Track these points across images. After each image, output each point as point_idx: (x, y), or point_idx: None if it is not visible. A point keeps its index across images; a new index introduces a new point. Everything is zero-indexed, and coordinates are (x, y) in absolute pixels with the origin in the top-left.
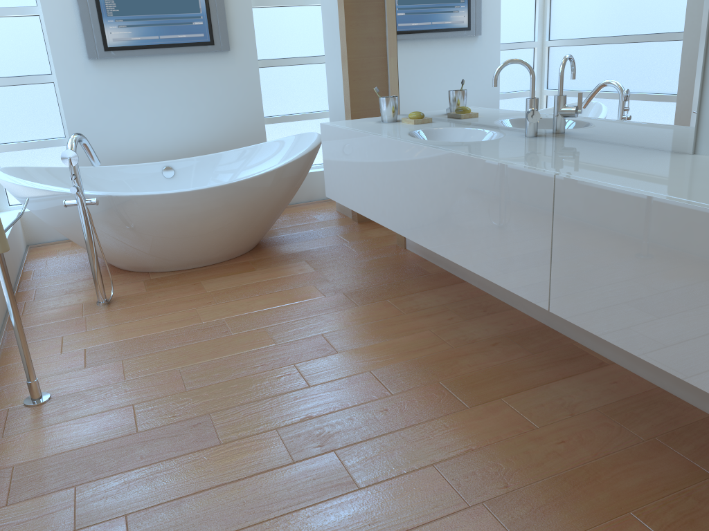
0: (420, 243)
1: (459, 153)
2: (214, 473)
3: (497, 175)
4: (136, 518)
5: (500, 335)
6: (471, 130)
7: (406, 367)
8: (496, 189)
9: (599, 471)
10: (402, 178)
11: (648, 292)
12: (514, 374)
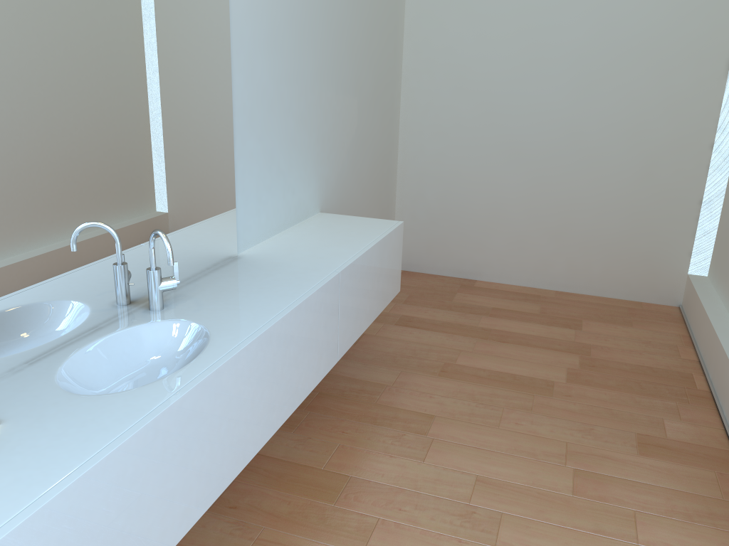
0: (248, 459)
1: (285, 312)
2: (563, 537)
3: (314, 302)
4: (630, 537)
5: (209, 512)
6: (73, 359)
7: (330, 535)
8: (313, 313)
9: (355, 416)
10: (223, 412)
11: (364, 297)
12: (280, 476)
